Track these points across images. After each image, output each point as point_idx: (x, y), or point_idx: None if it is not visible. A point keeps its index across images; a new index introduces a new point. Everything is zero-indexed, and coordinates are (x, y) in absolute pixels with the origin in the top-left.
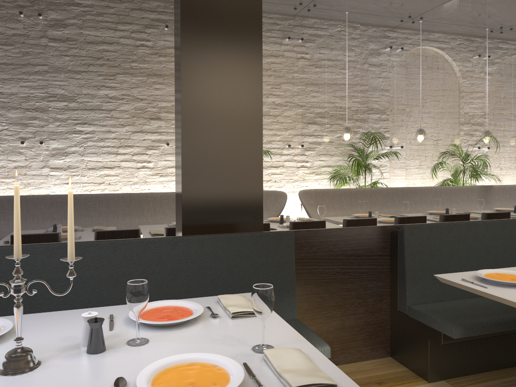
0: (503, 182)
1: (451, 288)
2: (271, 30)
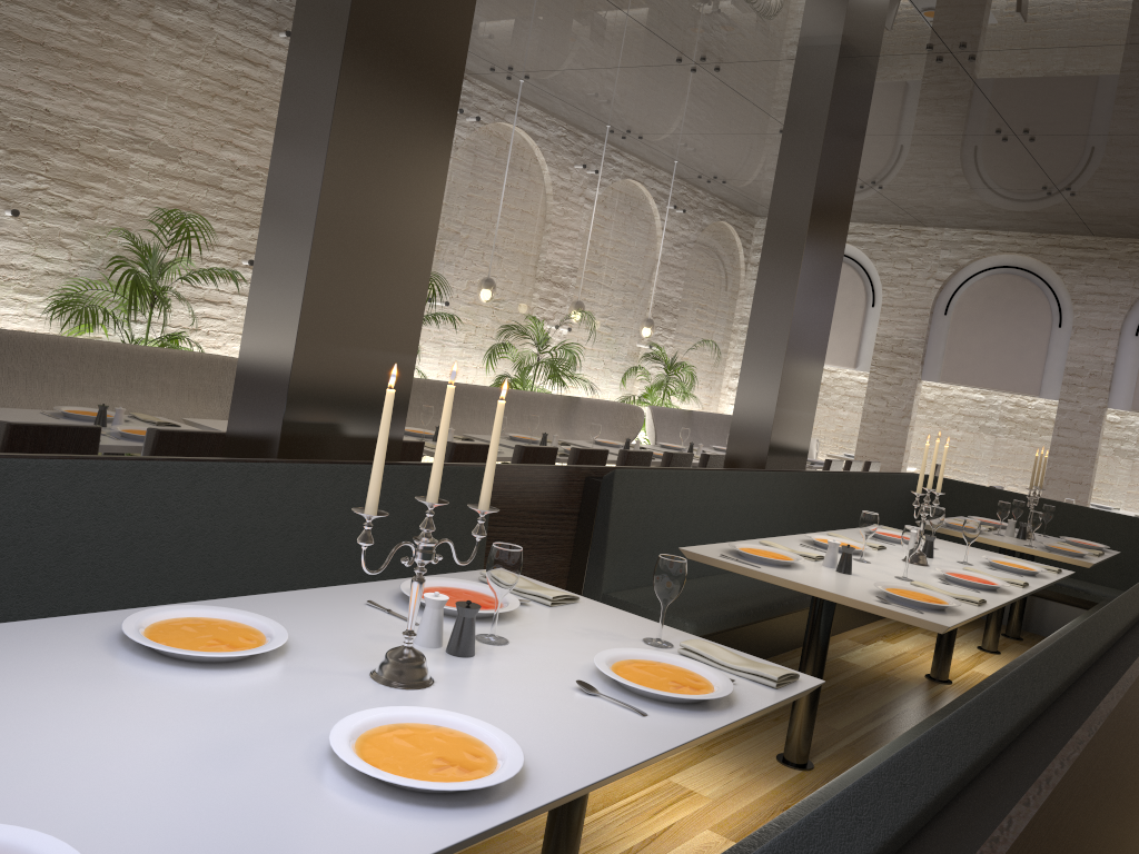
0: (578, 392)
1: (648, 569)
2: (257, 6)
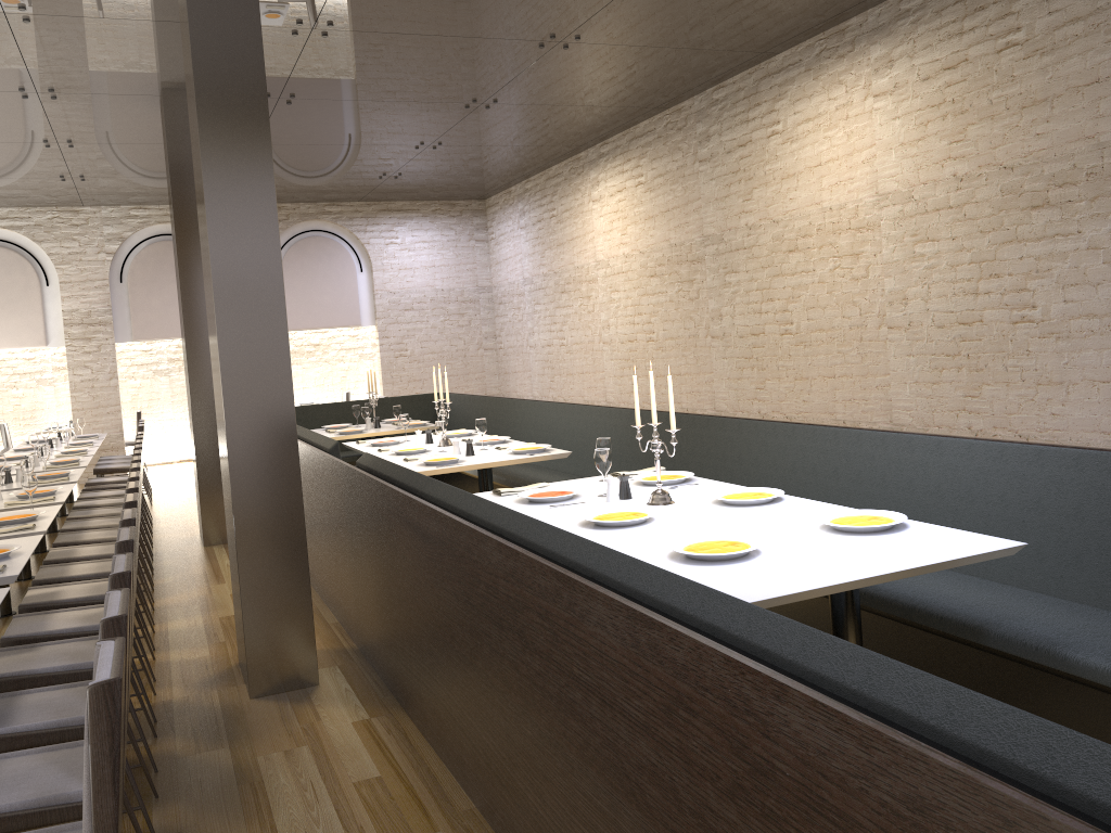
0: None
1: None
2: None
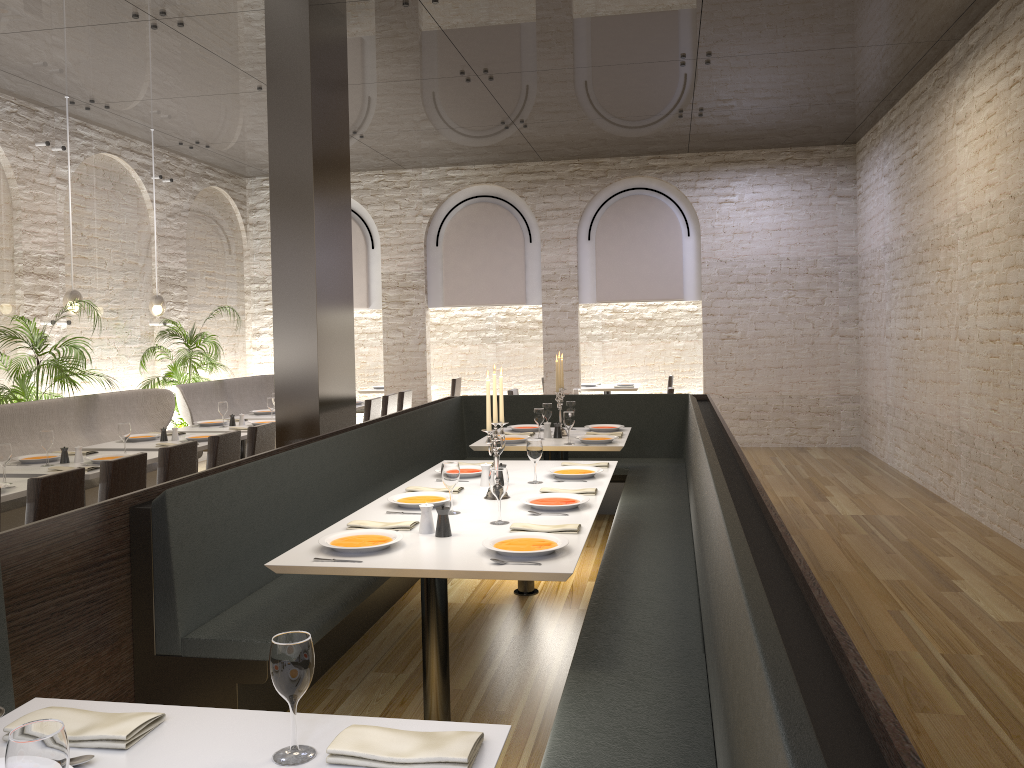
0: (94, 386)
1: (229, 587)
2: None
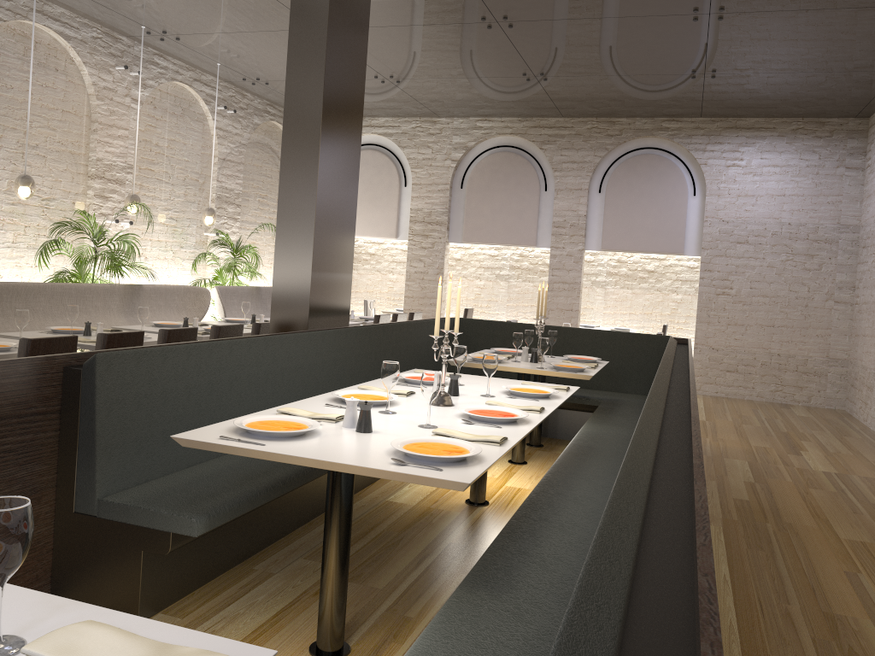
0: (149, 280)
1: (162, 457)
2: None
